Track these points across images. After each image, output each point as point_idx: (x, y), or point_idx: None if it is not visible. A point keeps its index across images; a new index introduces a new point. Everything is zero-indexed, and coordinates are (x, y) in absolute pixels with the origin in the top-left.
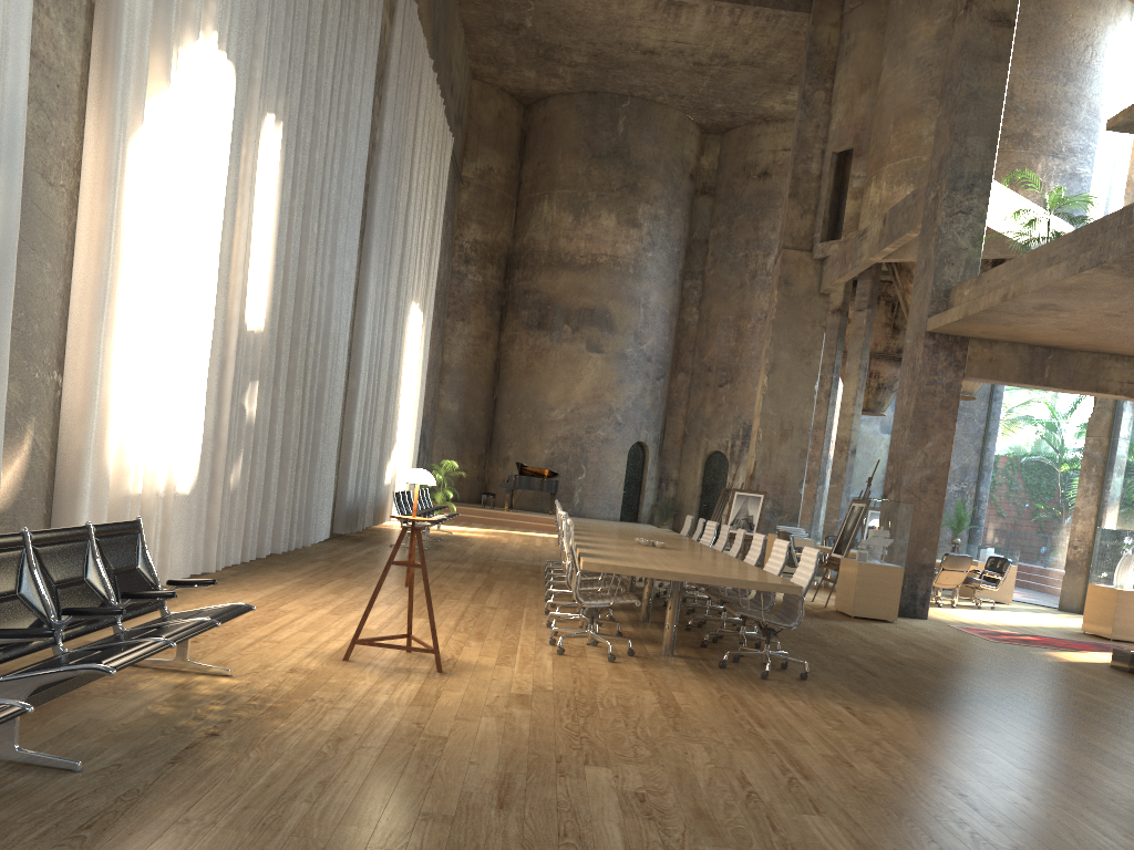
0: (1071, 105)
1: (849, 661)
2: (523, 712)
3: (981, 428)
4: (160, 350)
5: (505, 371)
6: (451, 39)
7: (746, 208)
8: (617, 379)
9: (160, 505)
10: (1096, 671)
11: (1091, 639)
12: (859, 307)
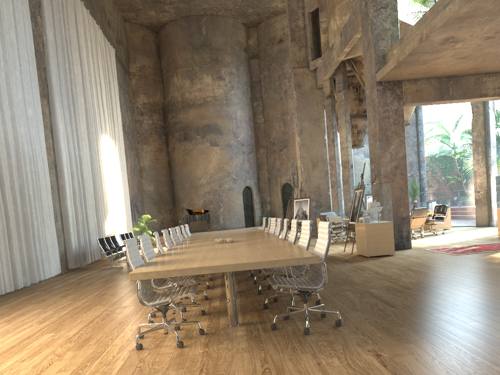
0: None
1: (372, 295)
2: None
3: (415, 141)
4: None
5: (173, 165)
6: None
7: (275, 60)
8: (229, 157)
9: None
10: None
11: None
12: (339, 90)
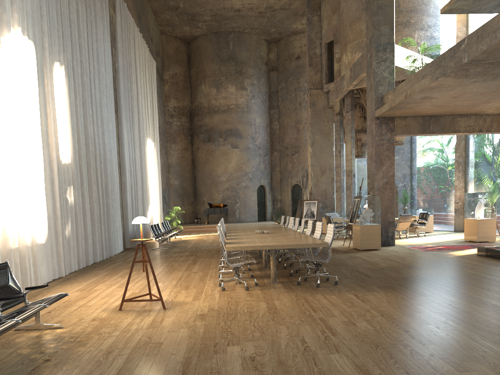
0: (426, 6)
1: (358, 271)
2: (201, 323)
3: (409, 156)
4: (16, 179)
5: (197, 163)
6: (147, 17)
7: (292, 74)
8: (247, 158)
9: (29, 250)
10: (471, 258)
11: (468, 243)
12: (347, 110)
